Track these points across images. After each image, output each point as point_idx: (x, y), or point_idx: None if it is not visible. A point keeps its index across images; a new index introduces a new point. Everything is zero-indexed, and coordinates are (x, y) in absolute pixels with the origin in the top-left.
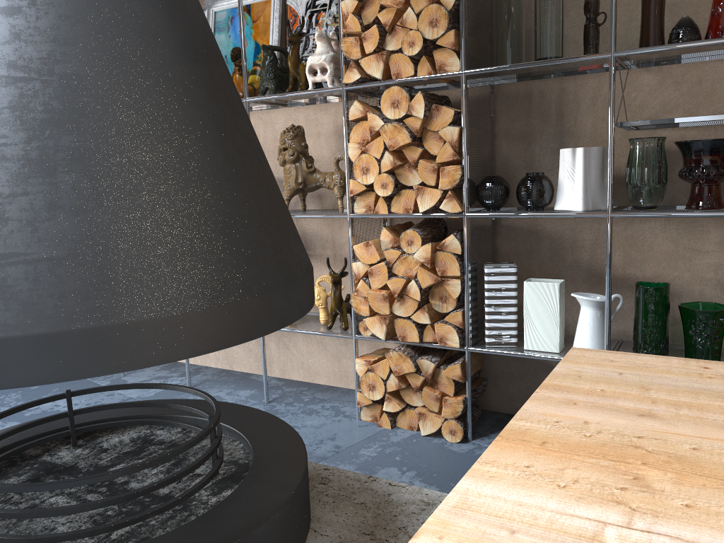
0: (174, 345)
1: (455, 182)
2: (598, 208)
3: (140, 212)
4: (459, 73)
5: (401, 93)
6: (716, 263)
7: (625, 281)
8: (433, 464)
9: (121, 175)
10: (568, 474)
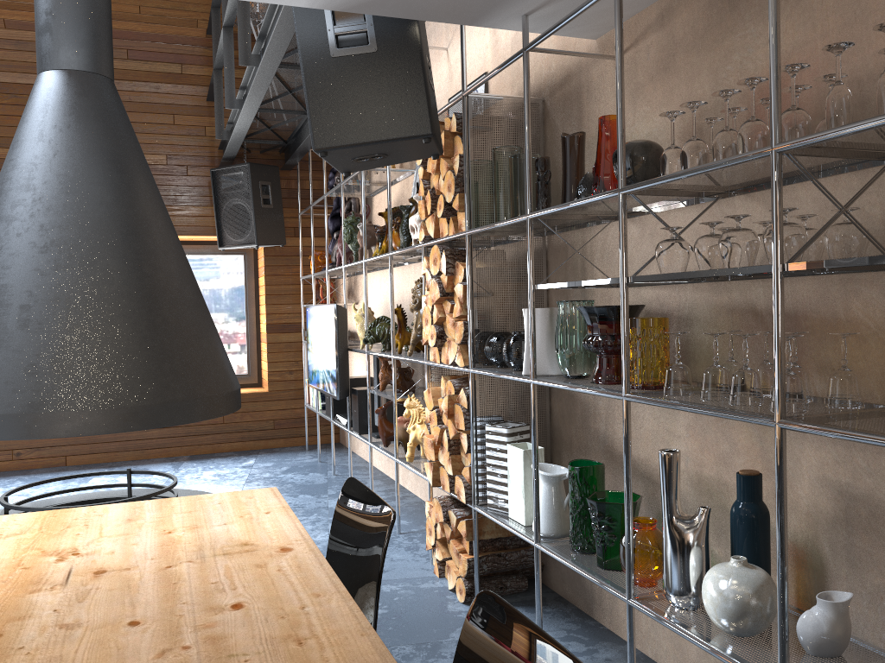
0: (5, 431)
1: (461, 337)
2: (545, 373)
3: (9, 357)
4: (464, 233)
5: (437, 251)
6: (686, 451)
7: None
8: (409, 611)
9: (7, 337)
10: (12, 526)
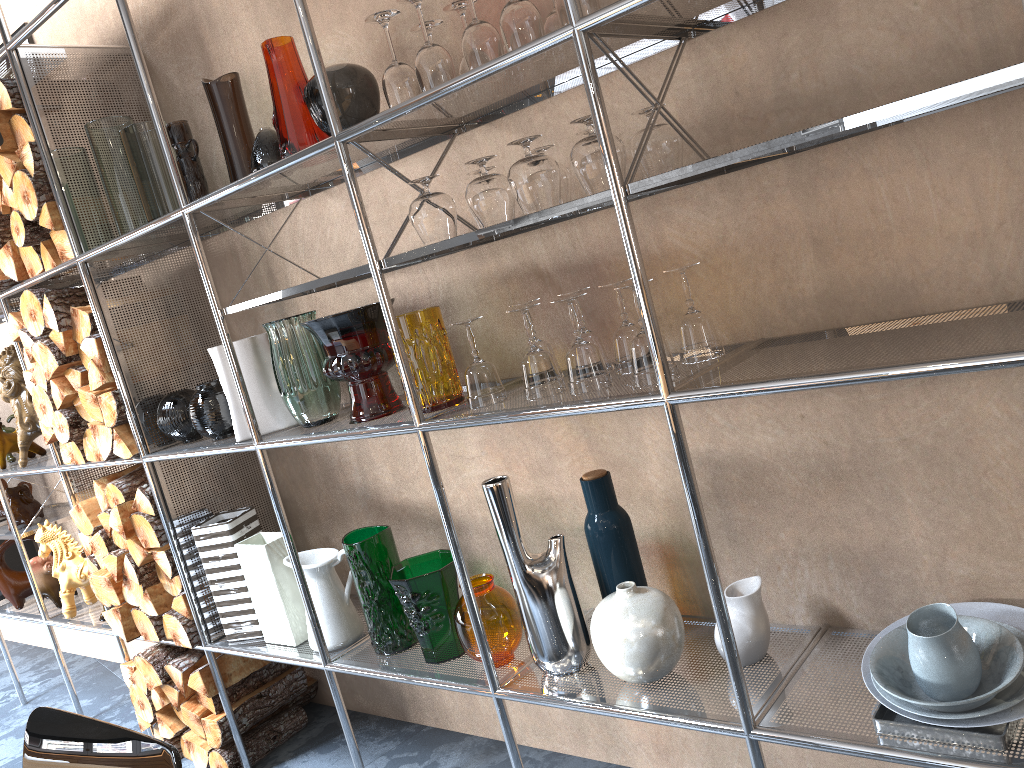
0: None
1: (115, 415)
2: (270, 430)
3: None
4: (74, 260)
5: (33, 299)
6: (487, 474)
7: (405, 510)
8: None
9: None
10: None
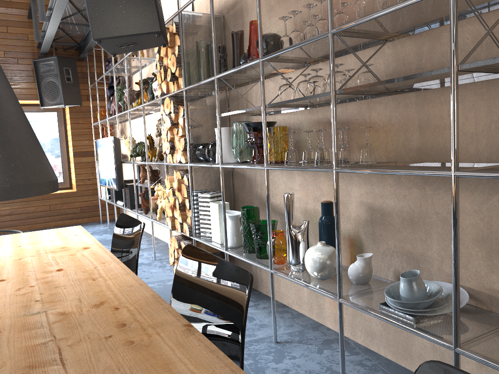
0: None
1: (183, 146)
2: (228, 162)
3: None
4: (182, 89)
5: (168, 100)
6: (299, 197)
7: (271, 206)
8: (161, 295)
9: None
10: None
